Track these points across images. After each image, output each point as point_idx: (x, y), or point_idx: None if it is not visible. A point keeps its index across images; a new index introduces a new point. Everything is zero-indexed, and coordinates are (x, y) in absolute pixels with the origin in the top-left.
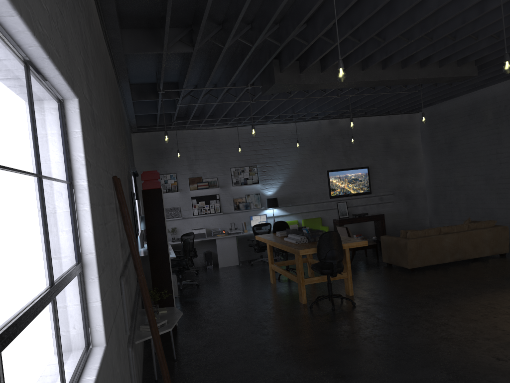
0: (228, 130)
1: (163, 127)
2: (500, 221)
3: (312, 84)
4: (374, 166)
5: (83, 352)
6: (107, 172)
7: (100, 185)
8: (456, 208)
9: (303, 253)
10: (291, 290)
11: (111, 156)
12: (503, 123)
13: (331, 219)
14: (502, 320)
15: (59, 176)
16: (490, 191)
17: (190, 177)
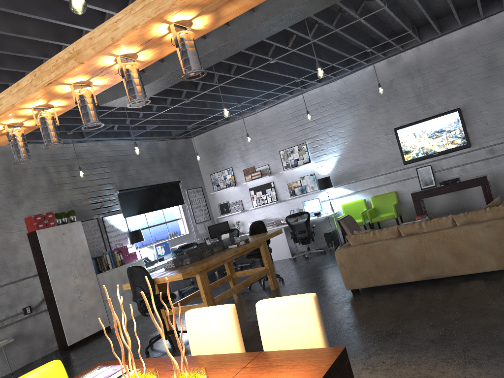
0: (269, 111)
1: (210, 126)
2: None
3: None
4: (471, 104)
5: None
6: None
7: None
8: None
9: (126, 287)
10: None
11: None
12: None
13: (412, 191)
14: None
15: None
16: None
17: (244, 169)
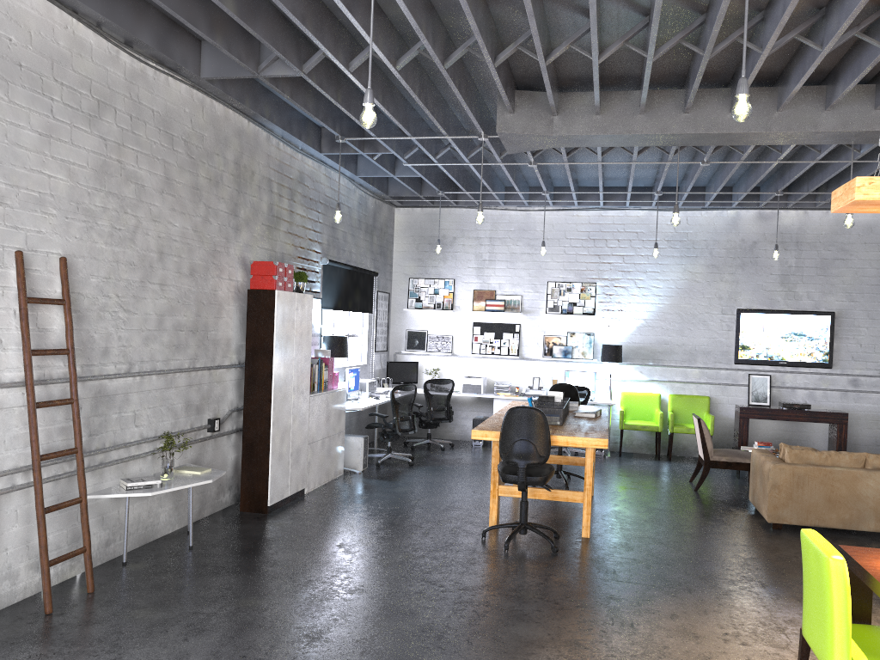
0: (553, 216)
1: (442, 201)
2: None
3: (574, 135)
4: (850, 313)
5: None
6: None
7: None
8: None
9: (478, 436)
10: (515, 505)
11: (48, 224)
12: None
13: (732, 403)
14: (742, 654)
15: None
16: None
17: (476, 289)
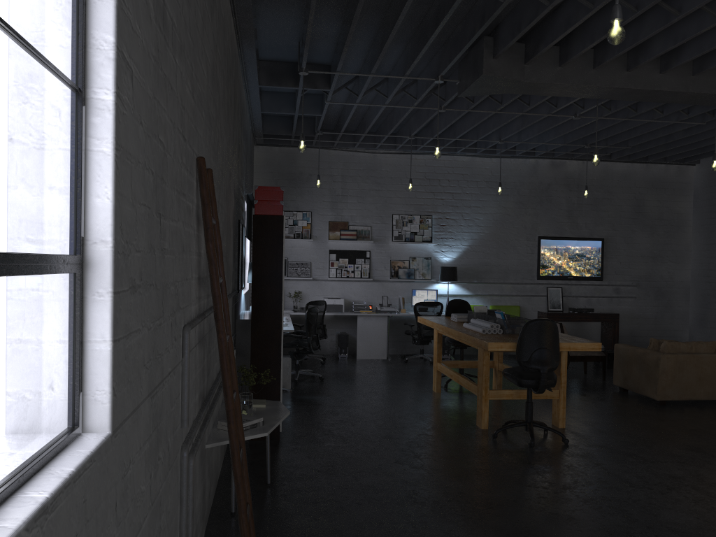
0: (396, 158)
1: None
2: None
3: (541, 83)
4: (613, 239)
5: (53, 439)
6: (184, 139)
7: (159, 141)
8: None
9: (494, 347)
10: (464, 407)
11: (202, 128)
12: None
13: (535, 310)
14: None
15: (39, 47)
16: None
17: (331, 221)
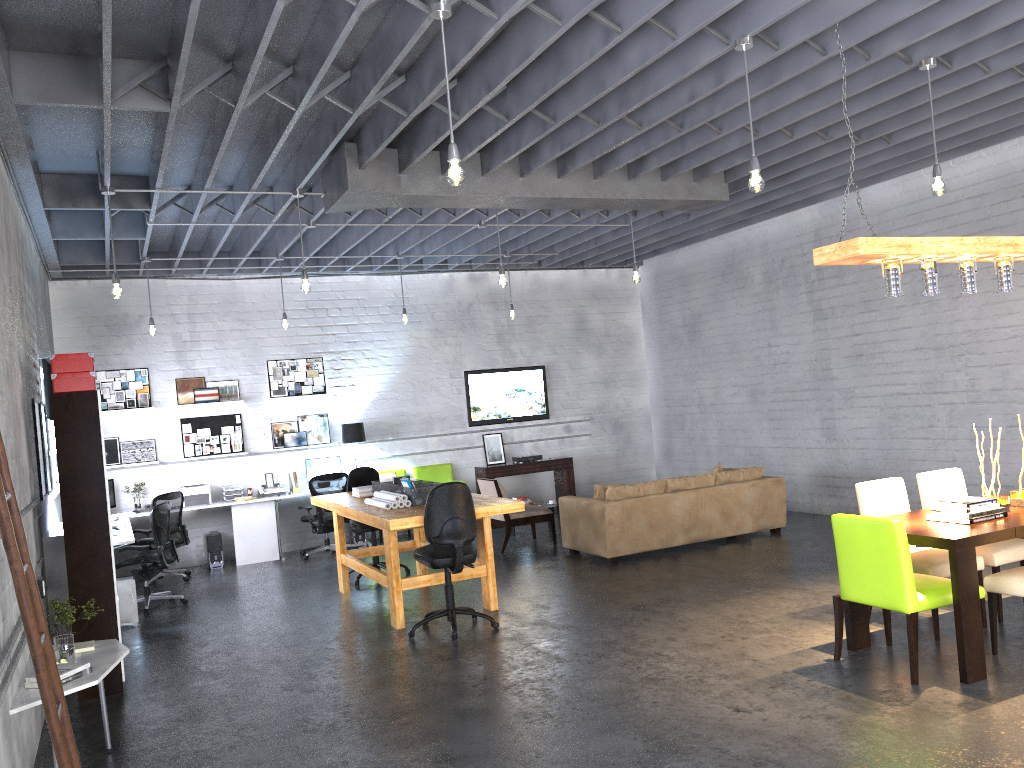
0: (264, 284)
1: (122, 271)
2: (776, 470)
3: (423, 195)
4: (556, 365)
5: None
6: None
7: None
8: (702, 447)
9: (397, 525)
10: (378, 605)
11: None
12: (779, 291)
13: (471, 466)
14: (755, 643)
15: None
16: (758, 415)
17: (179, 378)
